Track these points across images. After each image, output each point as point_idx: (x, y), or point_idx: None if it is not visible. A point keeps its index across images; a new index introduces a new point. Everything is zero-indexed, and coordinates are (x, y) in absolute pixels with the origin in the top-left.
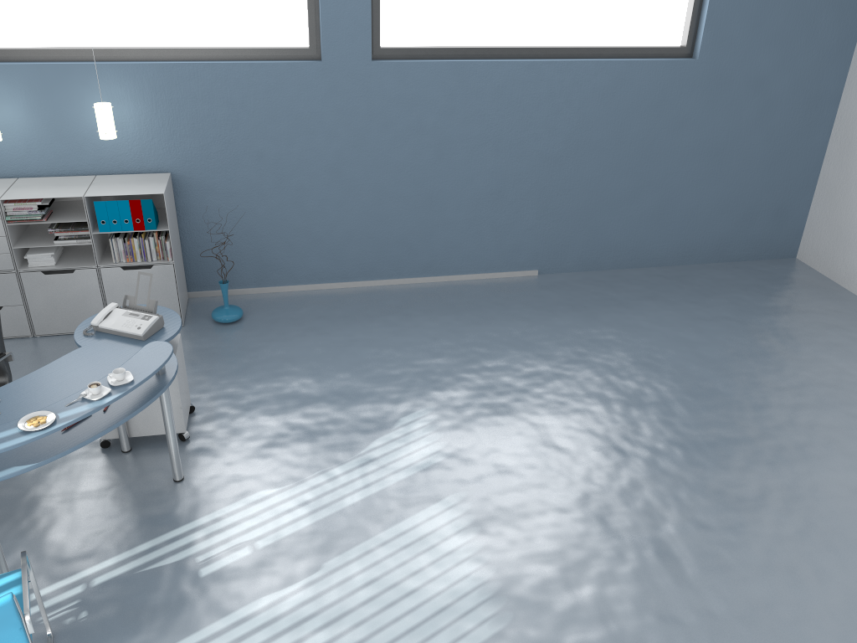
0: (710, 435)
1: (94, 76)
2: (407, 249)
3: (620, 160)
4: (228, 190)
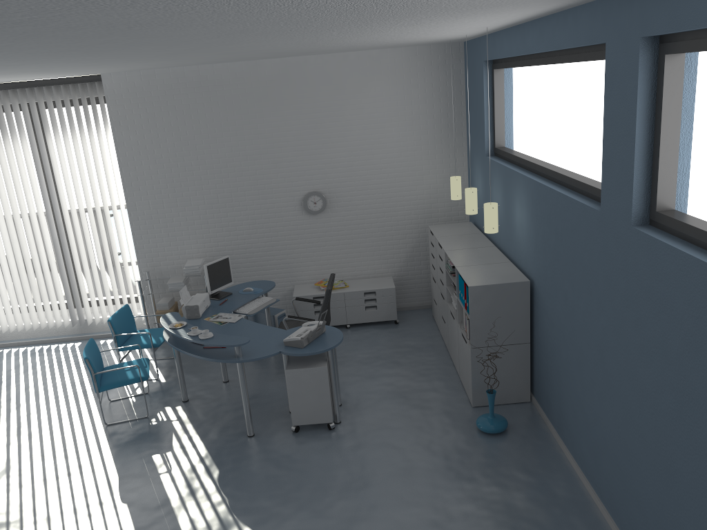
0: None
1: (517, 182)
2: (643, 522)
3: None
4: (551, 318)
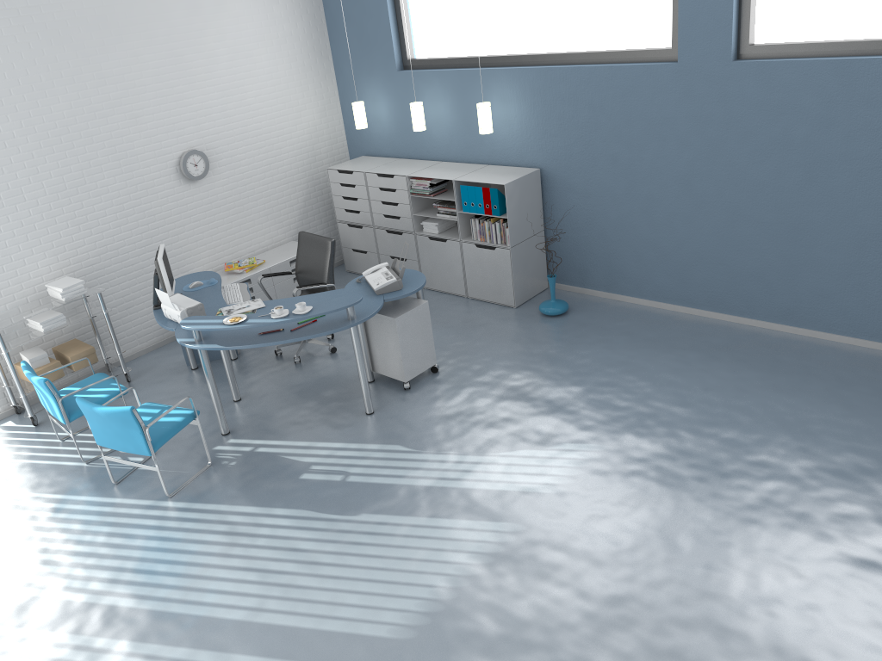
0: None
1: (492, 80)
2: (763, 286)
3: None
4: (585, 190)
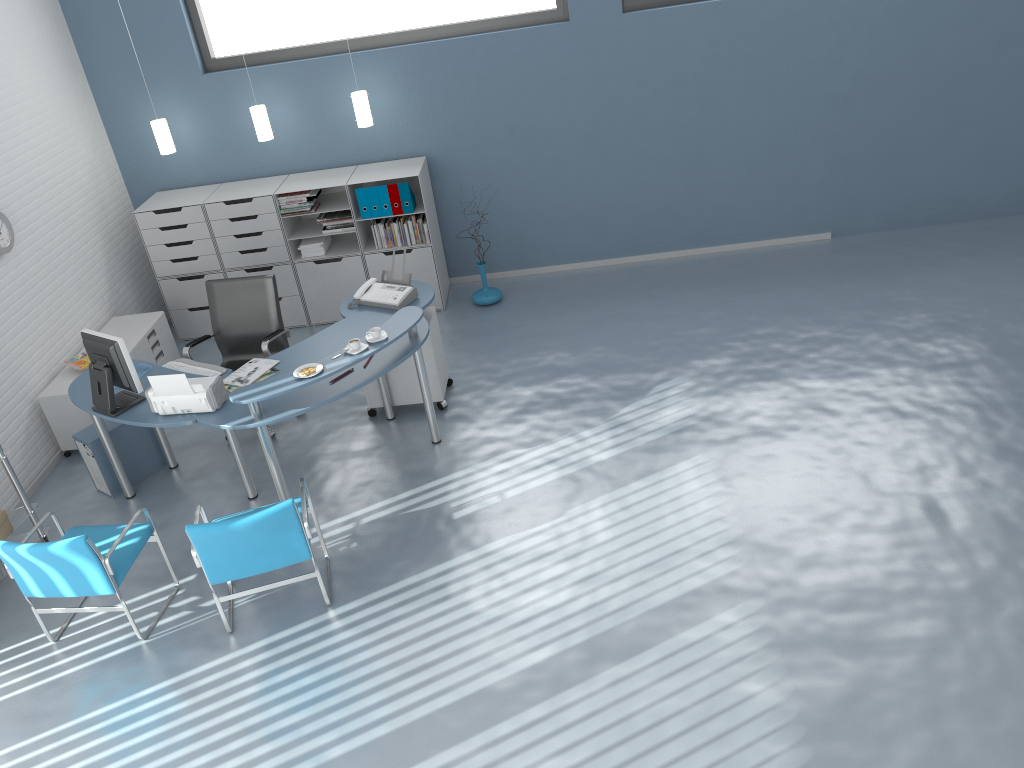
0: (1015, 395)
1: (350, 67)
2: (674, 219)
3: (927, 92)
4: (482, 169)
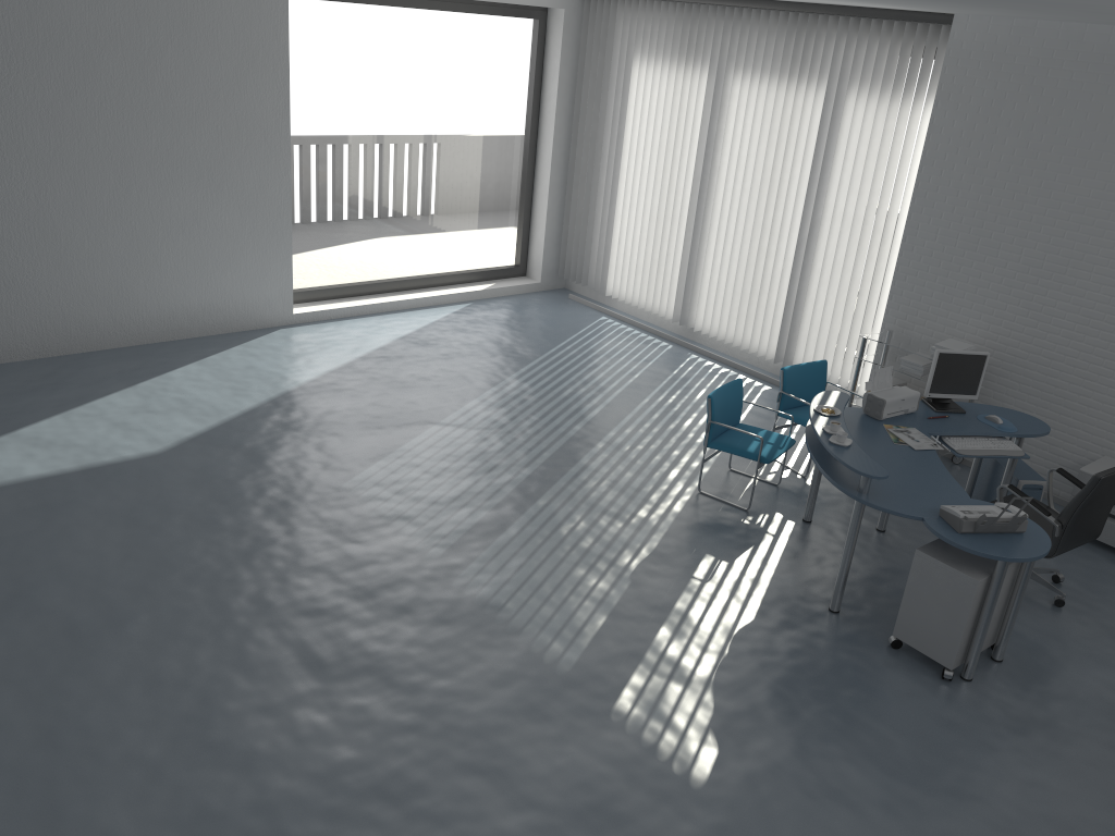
0: None
1: None
2: None
3: None
4: None
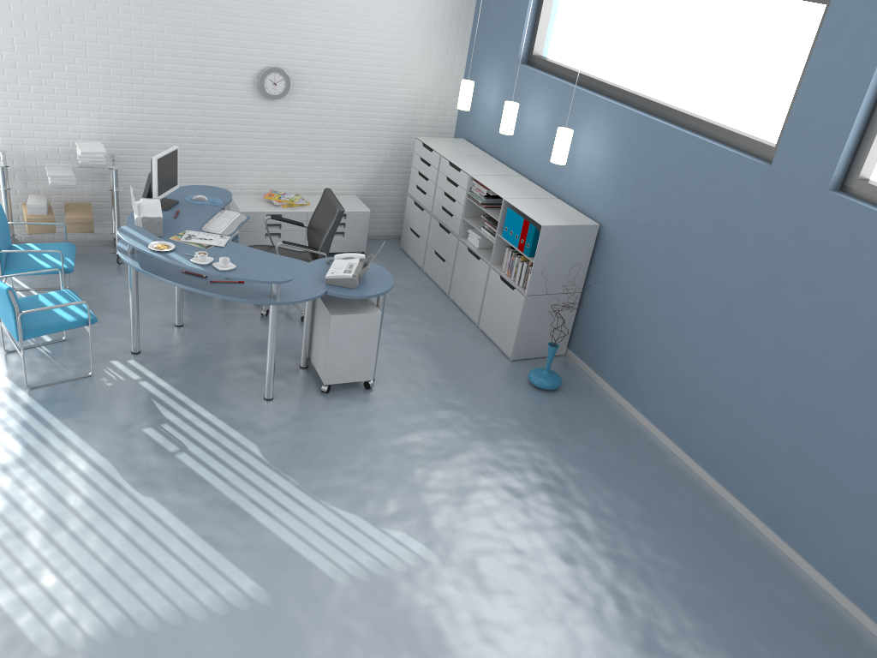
0: None
1: (592, 108)
2: (762, 470)
3: None
4: (632, 269)
